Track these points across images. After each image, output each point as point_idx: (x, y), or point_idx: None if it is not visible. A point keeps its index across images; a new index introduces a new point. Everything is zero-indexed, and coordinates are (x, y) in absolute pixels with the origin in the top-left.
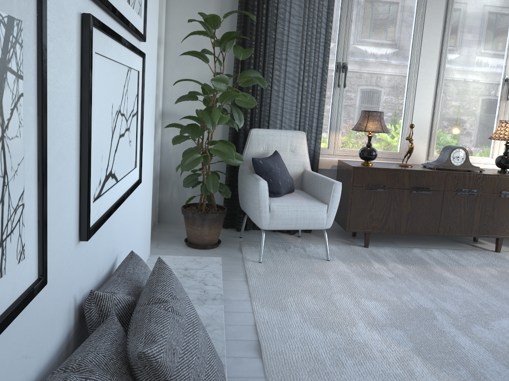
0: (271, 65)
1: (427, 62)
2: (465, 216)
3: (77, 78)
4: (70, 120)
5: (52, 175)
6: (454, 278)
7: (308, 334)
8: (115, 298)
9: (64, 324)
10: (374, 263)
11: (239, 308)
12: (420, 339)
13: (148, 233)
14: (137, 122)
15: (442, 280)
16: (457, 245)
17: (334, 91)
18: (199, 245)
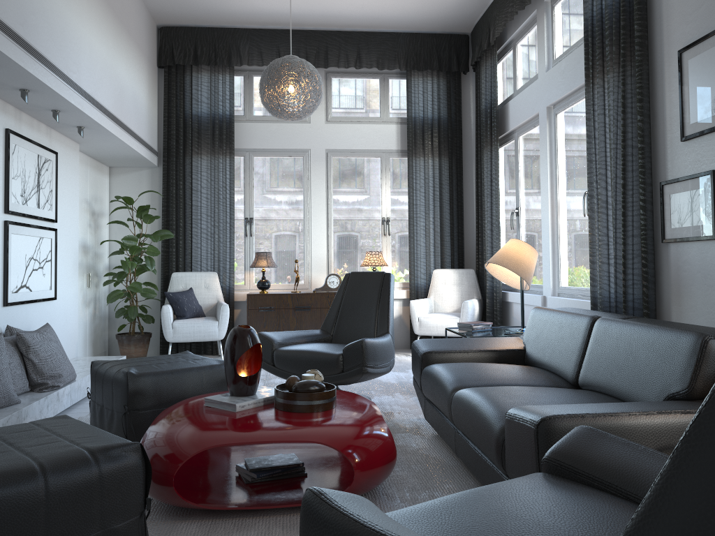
0: (189, 224)
1: (317, 212)
2: None
3: (2, 243)
4: None
5: None
6: None
7: None
8: (18, 330)
9: None
10: None
11: None
12: None
13: (73, 340)
14: (50, 265)
15: None
16: None
17: (245, 239)
18: None
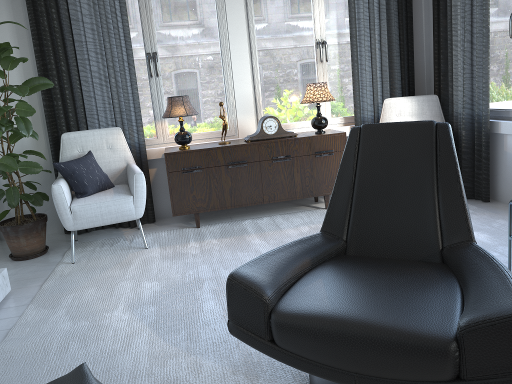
0: (74, 67)
1: (236, 38)
2: (285, 181)
3: None
4: None
5: None
6: (259, 243)
7: (58, 327)
8: None
9: None
10: (191, 242)
11: (10, 314)
12: (168, 311)
13: None
14: None
15: (244, 248)
16: (294, 208)
17: (150, 81)
18: (21, 257)
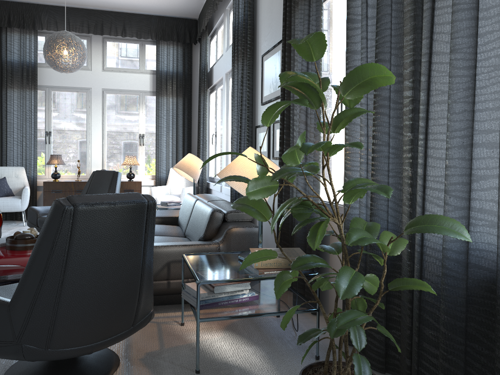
0: (5, 134)
1: (96, 129)
2: None
3: None
4: None
5: None
6: None
7: None
8: None
9: None
10: None
11: None
12: None
13: None
14: None
15: None
16: None
17: (45, 145)
18: None
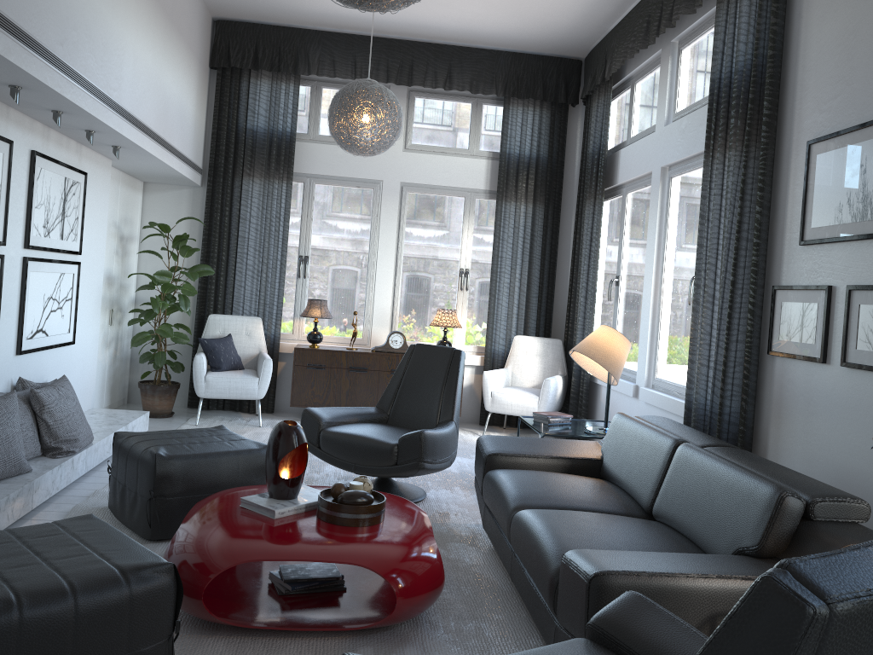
0: (233, 258)
1: (384, 255)
2: None
3: (19, 283)
4: (14, 300)
5: (3, 321)
6: None
7: None
8: (31, 383)
9: (5, 387)
10: None
11: None
12: None
13: (90, 389)
14: (70, 304)
15: None
16: None
17: (297, 281)
18: (151, 414)
